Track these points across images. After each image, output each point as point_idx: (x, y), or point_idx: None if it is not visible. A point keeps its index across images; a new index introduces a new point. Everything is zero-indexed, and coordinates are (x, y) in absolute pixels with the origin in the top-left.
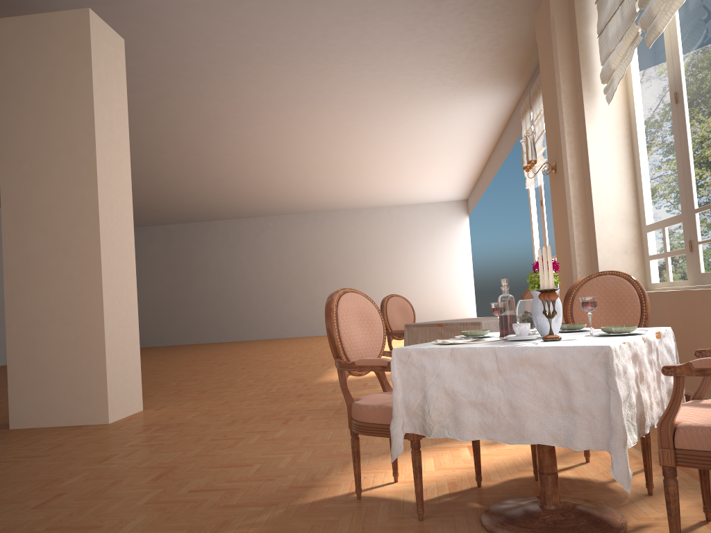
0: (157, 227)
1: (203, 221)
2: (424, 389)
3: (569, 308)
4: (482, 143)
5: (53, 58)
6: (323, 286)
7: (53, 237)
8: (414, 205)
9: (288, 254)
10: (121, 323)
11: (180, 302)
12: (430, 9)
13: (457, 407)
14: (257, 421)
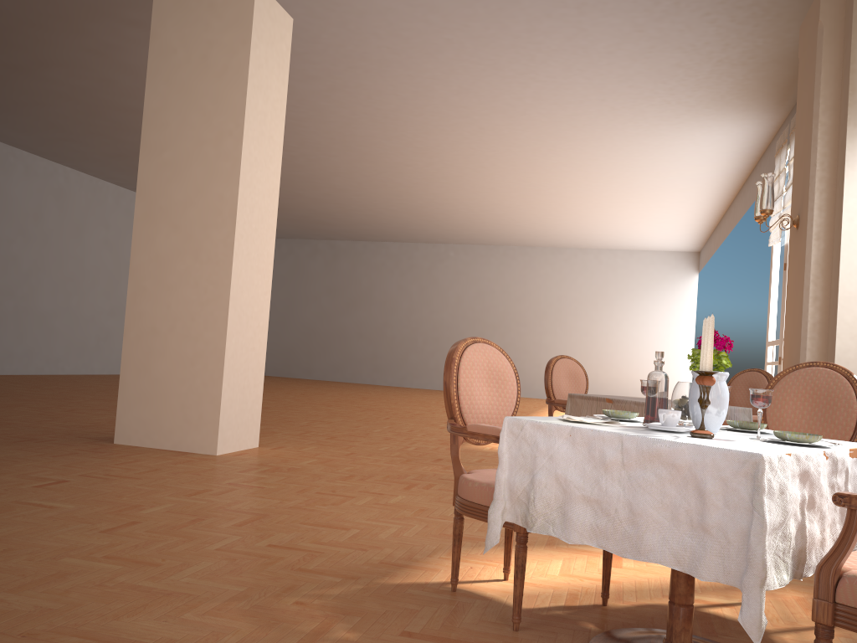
0: (321, 241)
1: (374, 241)
2: (533, 472)
3: None
4: (725, 182)
5: (211, 35)
6: (503, 336)
7: (184, 237)
8: (630, 251)
9: (467, 292)
10: (245, 344)
11: (336, 331)
12: (666, 6)
13: (567, 501)
14: (376, 481)
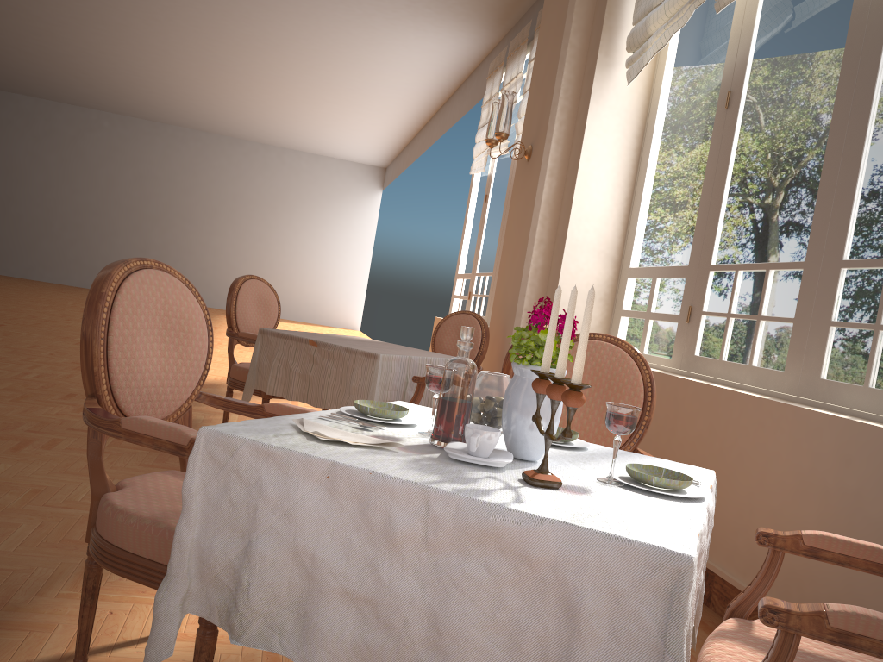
0: None
1: None
2: (250, 536)
3: None
4: (426, 98)
5: None
6: (165, 232)
7: None
8: (316, 155)
9: (123, 174)
10: None
11: None
12: None
13: (313, 594)
14: None
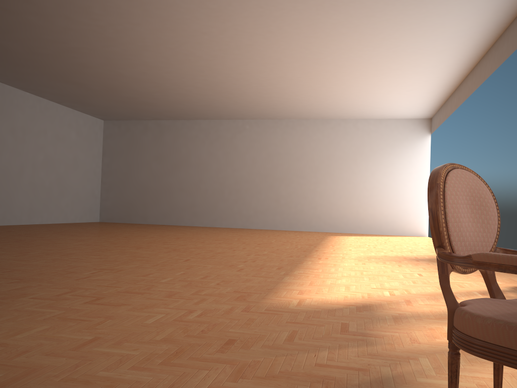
0: (150, 121)
1: (189, 119)
2: None
3: None
4: (479, 41)
5: None
6: (288, 187)
7: None
8: (379, 119)
9: (260, 155)
10: None
11: (164, 188)
12: None
13: None
14: None
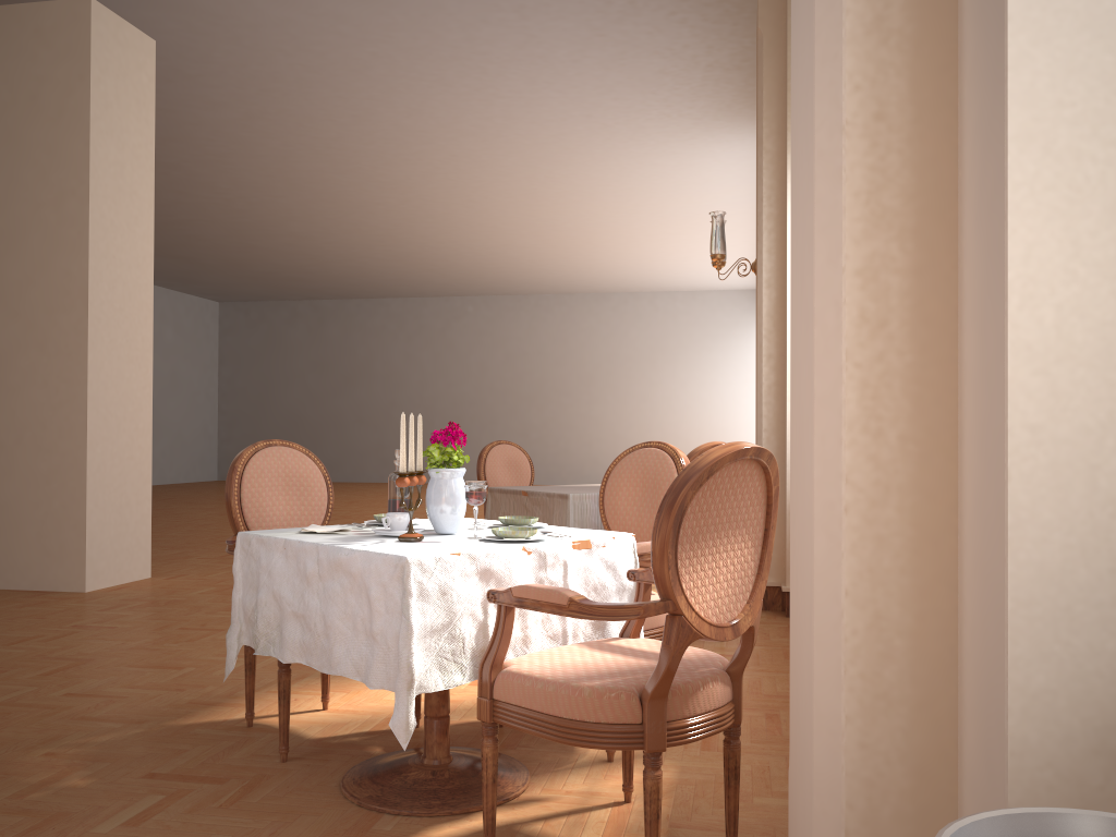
0: (302, 302)
1: (369, 298)
2: (258, 590)
3: (601, 490)
4: None
5: (40, 69)
6: (542, 410)
7: (26, 326)
8: (692, 292)
9: (493, 356)
10: (118, 453)
11: (329, 418)
12: (620, 6)
13: (283, 618)
14: None
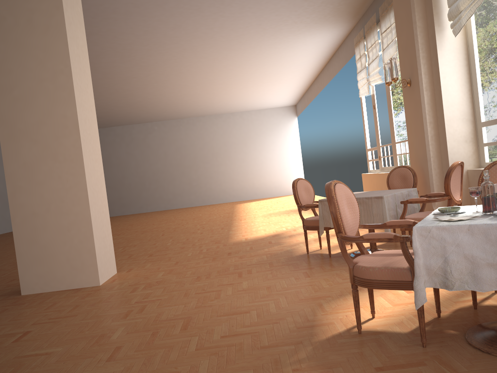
0: None
1: (105, 127)
2: (445, 255)
3: (479, 186)
4: (316, 64)
5: (31, 5)
6: (196, 171)
7: (43, 147)
8: (258, 110)
9: (170, 149)
10: (99, 210)
11: None
12: None
13: (475, 268)
14: (217, 276)
